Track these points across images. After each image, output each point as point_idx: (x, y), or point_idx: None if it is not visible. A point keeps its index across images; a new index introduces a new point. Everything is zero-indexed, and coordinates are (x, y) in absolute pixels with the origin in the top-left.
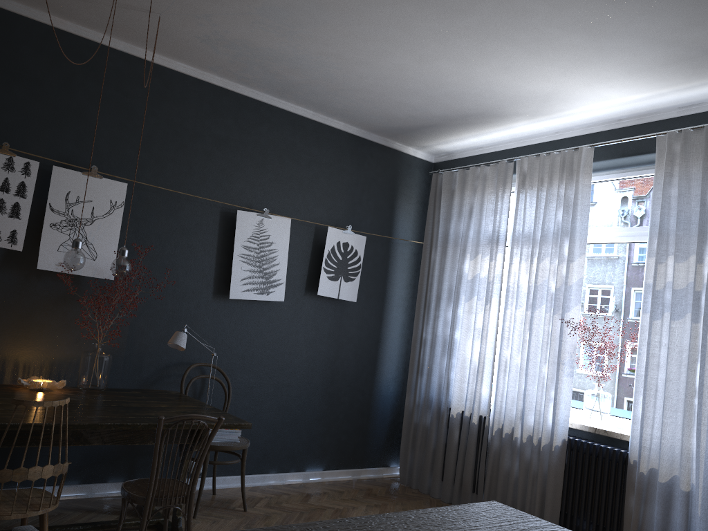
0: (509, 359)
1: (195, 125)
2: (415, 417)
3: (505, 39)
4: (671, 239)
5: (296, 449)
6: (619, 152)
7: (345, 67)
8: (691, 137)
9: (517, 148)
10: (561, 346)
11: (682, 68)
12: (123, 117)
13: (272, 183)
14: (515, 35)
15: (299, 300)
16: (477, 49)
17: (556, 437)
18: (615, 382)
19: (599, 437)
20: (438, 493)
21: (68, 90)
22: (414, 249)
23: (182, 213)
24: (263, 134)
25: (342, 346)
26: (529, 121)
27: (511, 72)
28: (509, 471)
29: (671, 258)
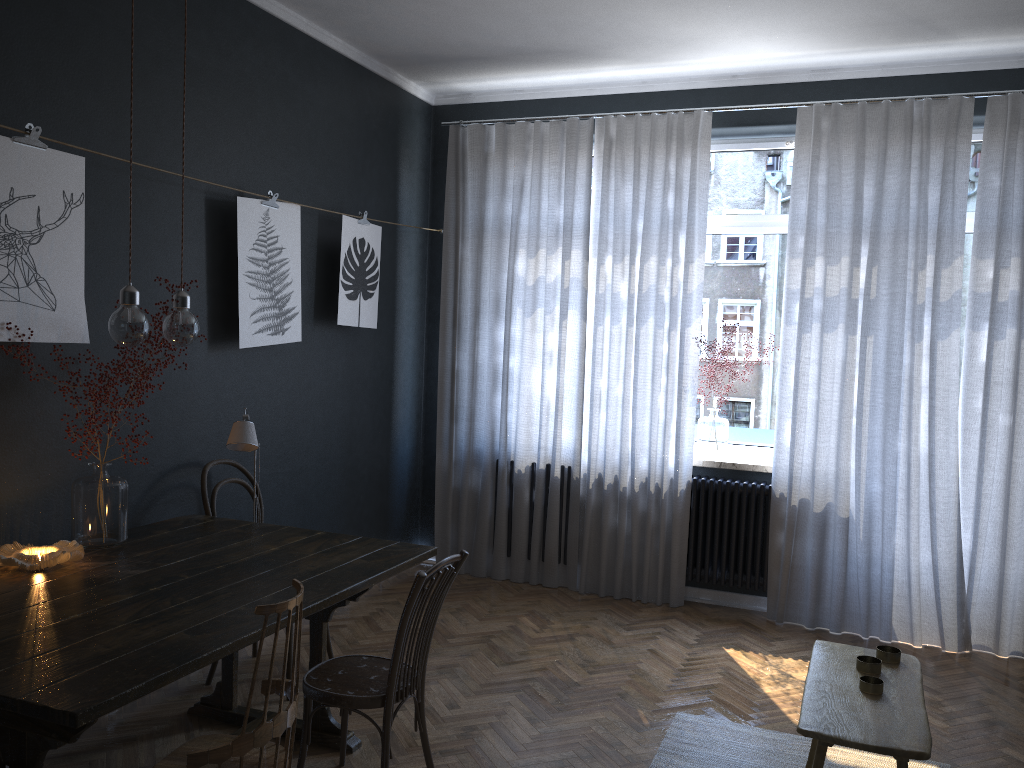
0: (603, 391)
1: (157, 39)
2: (453, 479)
3: None
4: (818, 237)
5: None
6: (734, 119)
7: None
8: (841, 113)
9: (580, 98)
10: (683, 369)
11: (865, 32)
12: (49, 21)
13: (265, 145)
14: None
15: (308, 335)
16: None
17: (681, 480)
18: (723, 404)
19: (722, 471)
20: (505, 573)
21: None
22: (419, 239)
23: (155, 207)
24: (248, 58)
25: (357, 395)
26: (625, 66)
27: (675, 9)
28: (618, 530)
29: (819, 259)
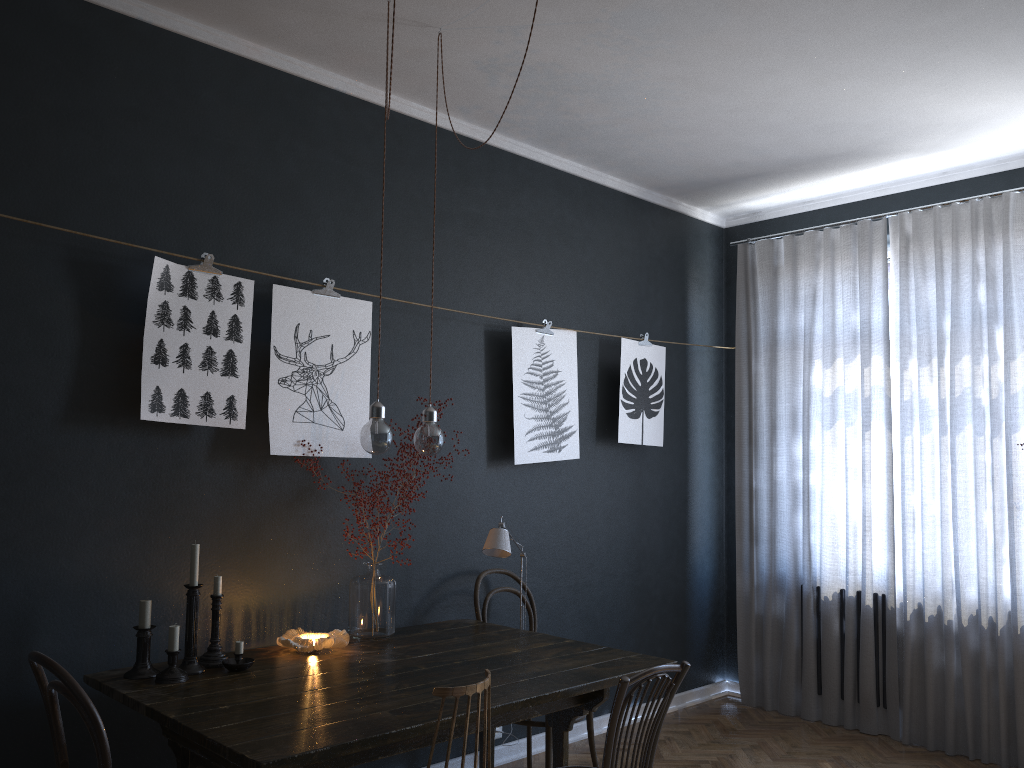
0: (916, 508)
1: (440, 200)
2: (755, 605)
3: (978, 43)
4: None
5: None
6: None
7: (689, 96)
8: None
9: (874, 200)
10: (1012, 482)
11: None
12: (348, 197)
13: (543, 280)
14: (998, 37)
15: (590, 453)
16: (922, 59)
17: (1021, 614)
18: None
19: None
20: (815, 713)
21: (272, 160)
22: (714, 358)
23: (437, 340)
24: (525, 205)
25: (646, 514)
26: (914, 159)
27: (946, 90)
28: (945, 671)
29: None
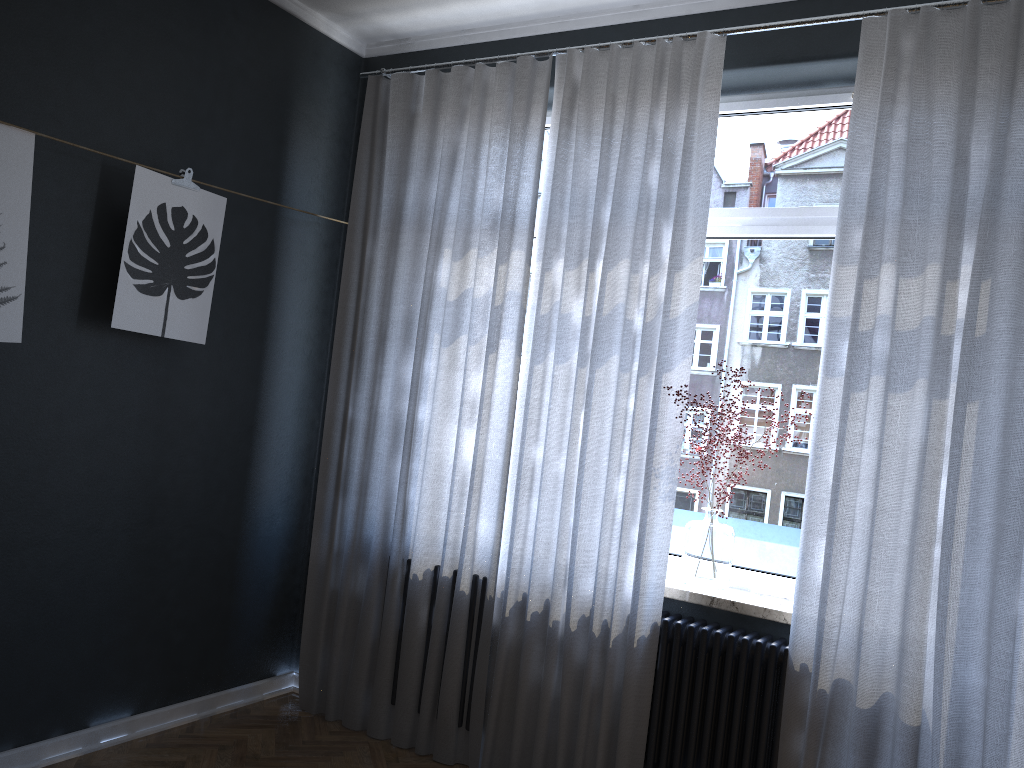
0: (538, 465)
1: None
2: (332, 578)
3: None
4: (888, 231)
5: (67, 684)
6: (767, 54)
7: None
8: (937, 24)
9: (549, 37)
10: (655, 440)
11: None
12: None
13: None
14: None
15: (63, 340)
16: None
17: (641, 620)
18: (733, 502)
19: (716, 612)
20: (385, 729)
21: None
22: (325, 235)
23: None
24: None
25: (173, 441)
26: None
27: None
28: (542, 688)
29: (887, 268)
